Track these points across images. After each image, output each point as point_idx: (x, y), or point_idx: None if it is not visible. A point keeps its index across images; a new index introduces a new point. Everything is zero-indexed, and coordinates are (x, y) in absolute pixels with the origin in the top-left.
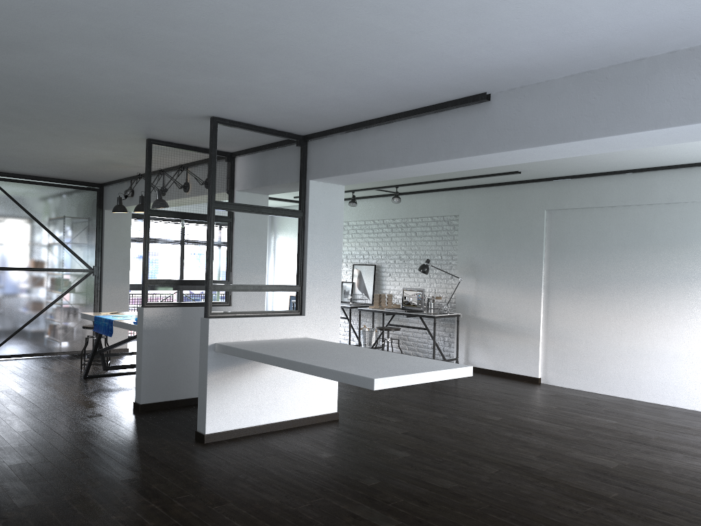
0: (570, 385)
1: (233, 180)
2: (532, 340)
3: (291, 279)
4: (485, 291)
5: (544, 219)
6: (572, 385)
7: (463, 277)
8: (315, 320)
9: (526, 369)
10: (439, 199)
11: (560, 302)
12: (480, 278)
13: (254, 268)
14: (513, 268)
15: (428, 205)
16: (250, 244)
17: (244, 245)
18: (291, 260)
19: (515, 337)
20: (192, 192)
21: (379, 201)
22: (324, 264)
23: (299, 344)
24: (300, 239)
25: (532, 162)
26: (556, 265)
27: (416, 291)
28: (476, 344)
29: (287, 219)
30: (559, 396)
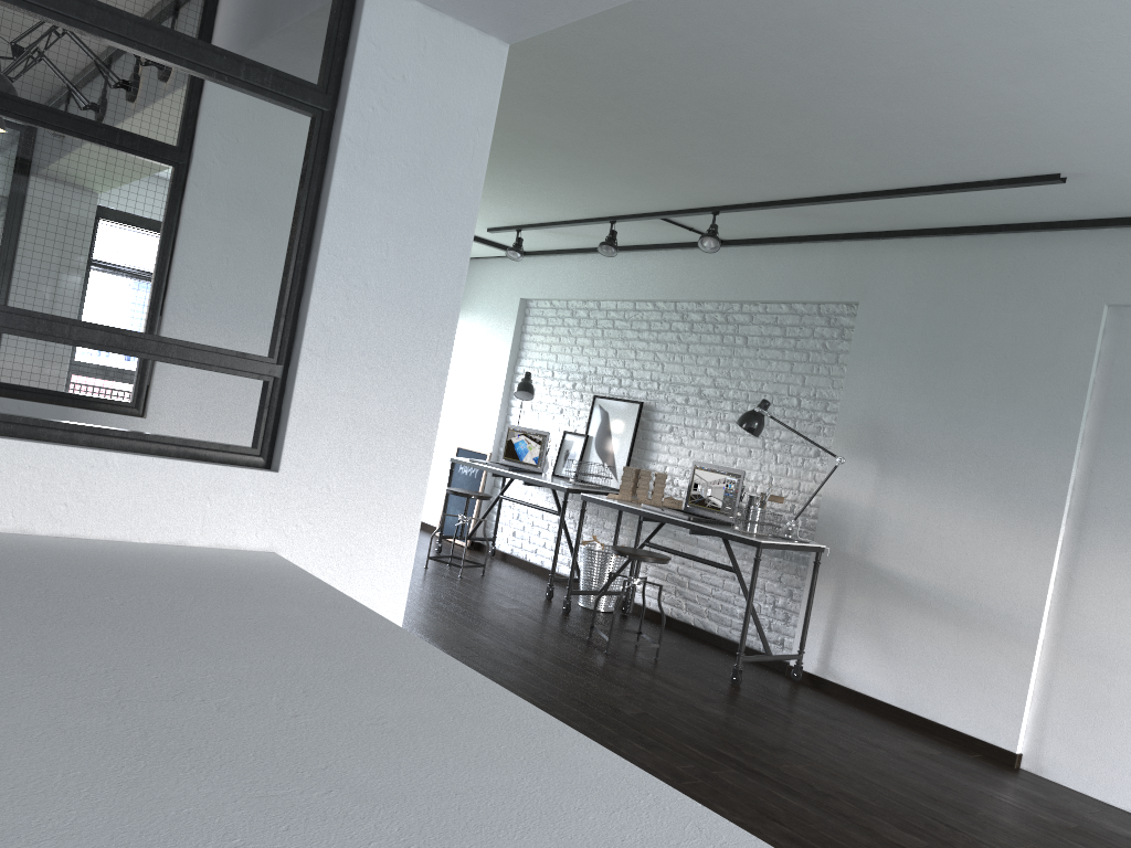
0: (1110, 797)
1: (208, 41)
2: (1012, 649)
3: (467, 414)
4: (900, 500)
5: (1099, 329)
6: (1117, 796)
7: (847, 458)
8: (322, 495)
9: (982, 722)
10: (814, 261)
11: (1113, 560)
12: (892, 465)
13: (241, 318)
14: (987, 452)
15: (785, 273)
16: (236, 246)
17: (217, 244)
18: (472, 373)
19: (964, 631)
20: (54, 40)
21: (673, 257)
22: (386, 300)
23: (159, 582)
24: (303, 192)
25: (1128, 131)
26: (1118, 458)
27: (725, 474)
28: (856, 629)
29: (478, 286)
30: (1091, 835)
